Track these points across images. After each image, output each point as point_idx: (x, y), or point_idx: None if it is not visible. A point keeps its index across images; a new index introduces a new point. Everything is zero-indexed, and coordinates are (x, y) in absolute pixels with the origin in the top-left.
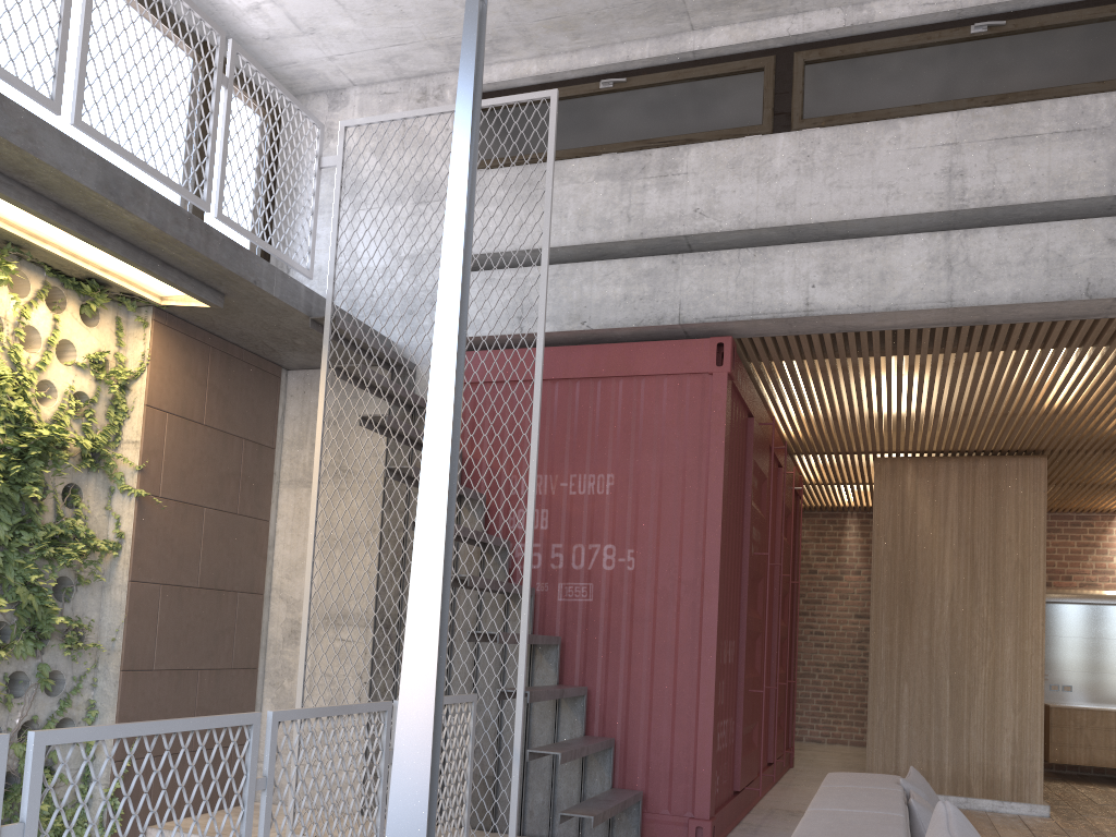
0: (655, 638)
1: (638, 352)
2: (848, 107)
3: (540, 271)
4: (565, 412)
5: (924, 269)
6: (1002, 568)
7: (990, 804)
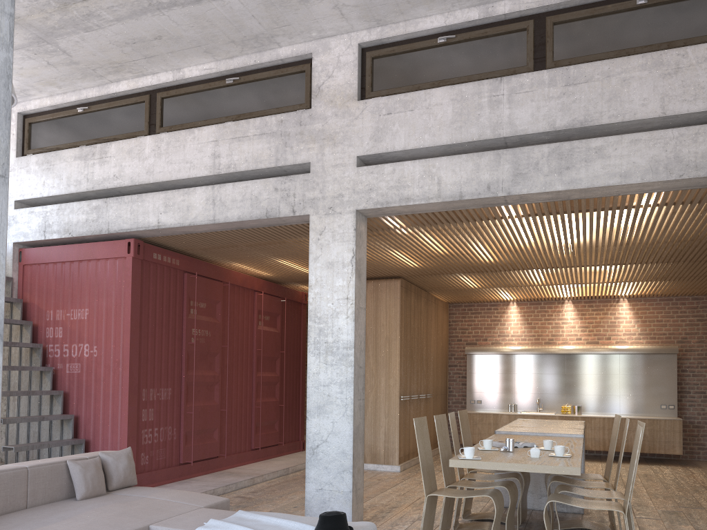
0: (105, 389)
1: (96, 247)
2: (180, 121)
3: (52, 207)
4: (68, 278)
5: (204, 204)
6: (379, 340)
7: (373, 466)
